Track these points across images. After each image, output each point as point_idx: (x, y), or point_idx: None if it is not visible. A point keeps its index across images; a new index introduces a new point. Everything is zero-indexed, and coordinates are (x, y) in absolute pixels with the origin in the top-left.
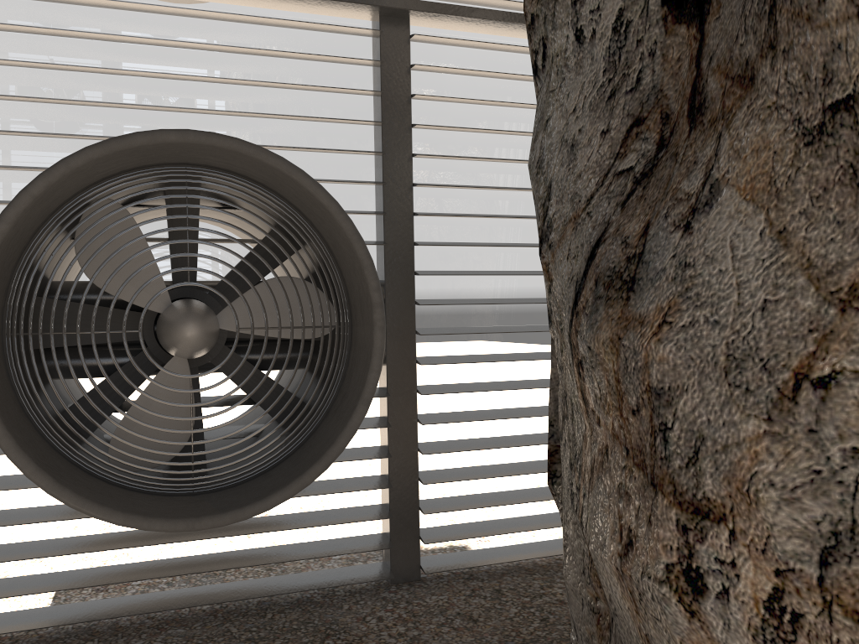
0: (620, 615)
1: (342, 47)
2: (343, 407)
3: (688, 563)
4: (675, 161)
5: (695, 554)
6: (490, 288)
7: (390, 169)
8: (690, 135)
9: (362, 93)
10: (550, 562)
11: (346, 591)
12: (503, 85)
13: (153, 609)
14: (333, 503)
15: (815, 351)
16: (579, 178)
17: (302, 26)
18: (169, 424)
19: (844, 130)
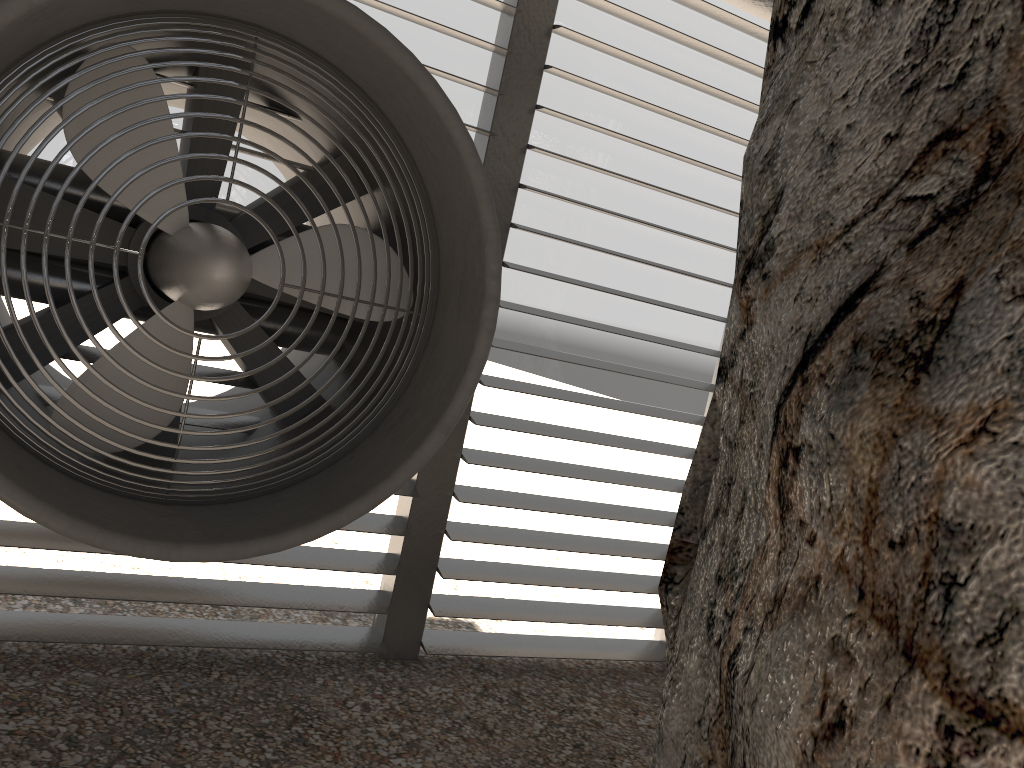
0: None
1: None
2: (405, 428)
3: None
4: (1018, 202)
5: None
6: (587, 307)
7: (503, 118)
8: None
9: (492, 4)
10: (579, 665)
11: (320, 658)
12: (666, 48)
13: (54, 637)
14: (326, 540)
15: None
16: (835, 192)
17: None
18: (147, 396)
19: None
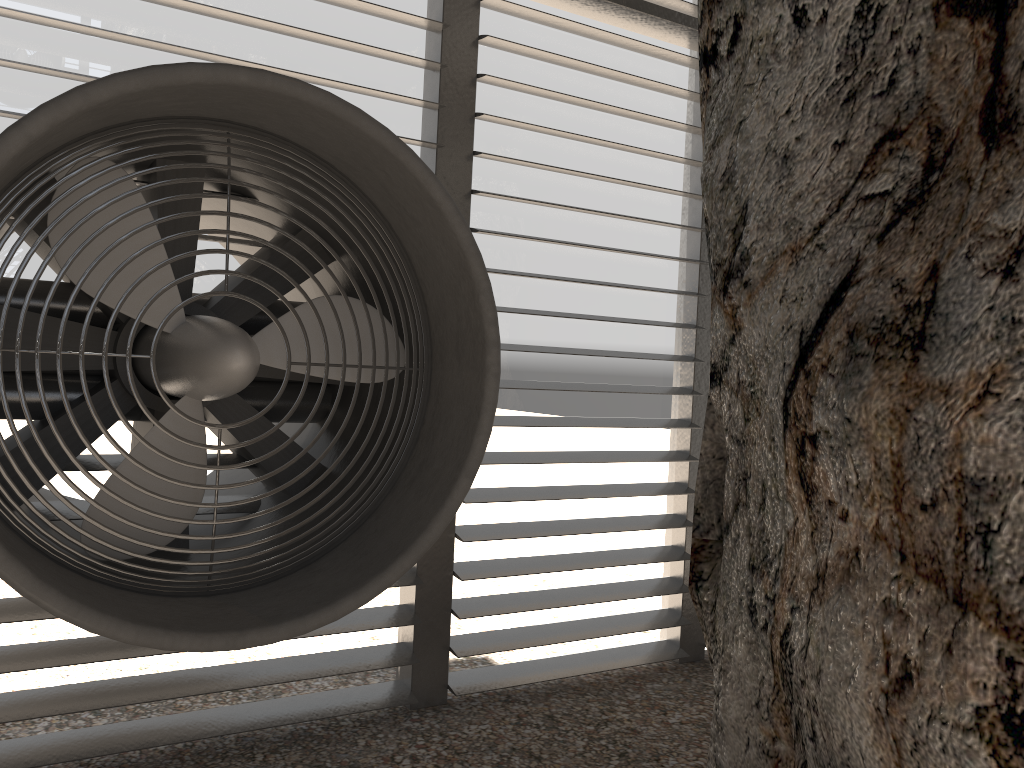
0: (856, 767)
1: None
2: (427, 480)
3: (1010, 706)
4: (969, 188)
5: (1023, 695)
6: (548, 334)
7: (445, 168)
8: (990, 157)
9: (418, 63)
10: (598, 678)
11: (354, 720)
12: (580, 80)
13: (92, 752)
14: None
15: None
16: (798, 199)
17: None
18: (170, 493)
19: None
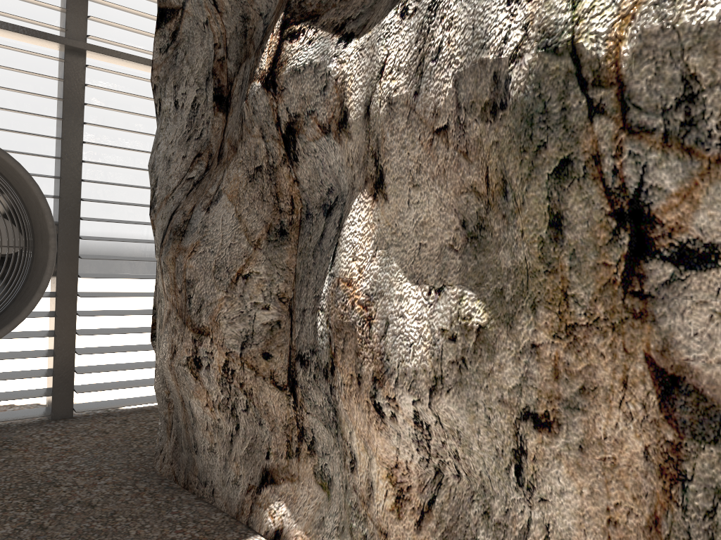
0: (172, 391)
1: (36, 64)
2: (26, 295)
3: (196, 355)
4: (209, 178)
5: (198, 351)
6: (133, 232)
7: (67, 150)
8: (217, 167)
9: (49, 98)
10: None
11: (18, 425)
12: (150, 104)
13: None
14: (11, 367)
15: (245, 264)
16: (170, 178)
17: (7, 48)
18: None
19: (259, 178)
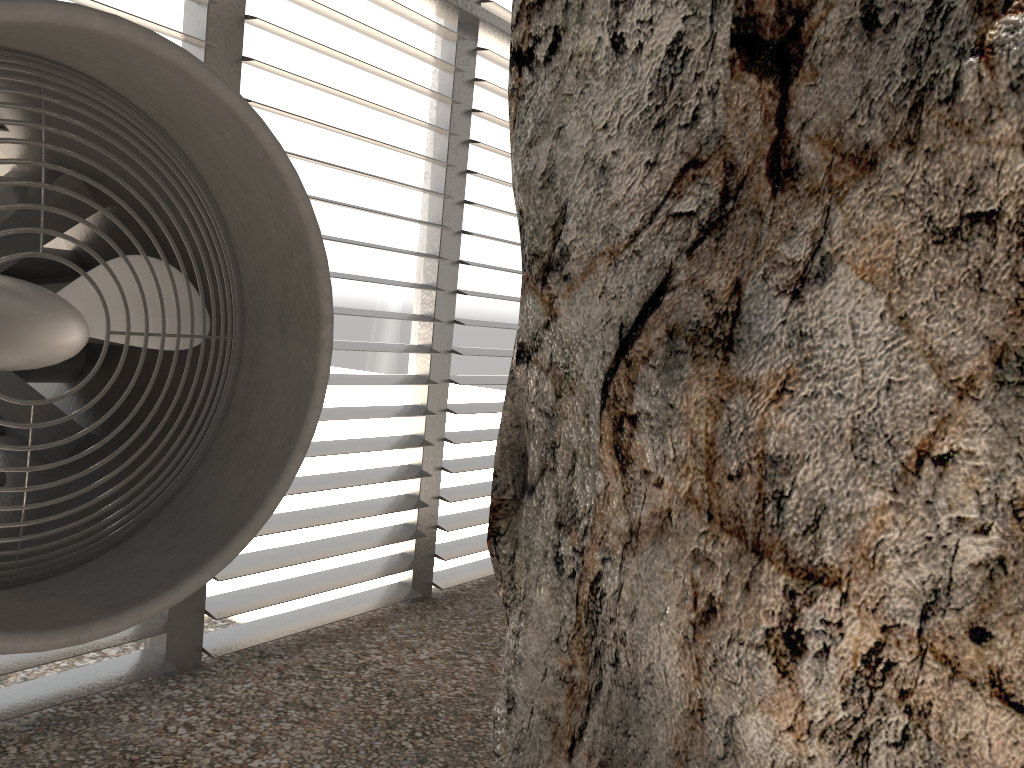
0: (658, 683)
1: None
2: (250, 452)
3: (789, 626)
4: (761, 220)
5: (800, 617)
6: None
7: None
8: (776, 197)
9: None
10: (342, 624)
11: (107, 696)
12: (340, 33)
13: None
14: None
15: (935, 432)
16: (615, 207)
17: None
18: None
19: (980, 239)
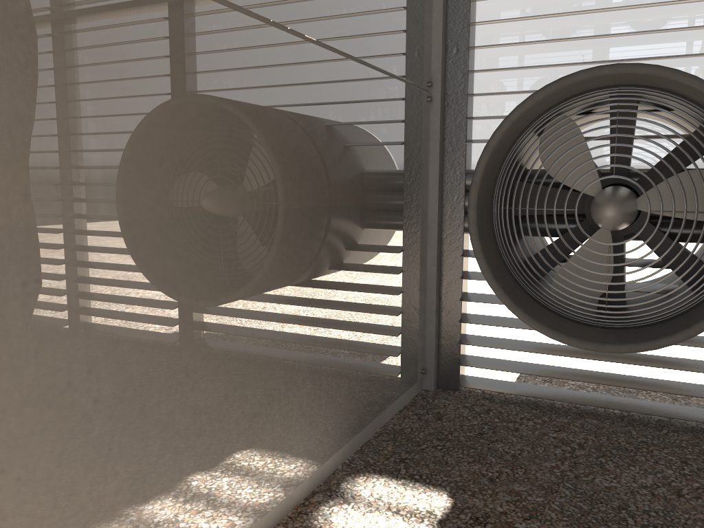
0: None
1: None
2: None
3: None
4: None
5: None
6: None
7: None
8: None
9: None
10: None
11: None
12: None
13: (577, 401)
14: None
15: None
16: None
17: None
18: (592, 276)
19: None
